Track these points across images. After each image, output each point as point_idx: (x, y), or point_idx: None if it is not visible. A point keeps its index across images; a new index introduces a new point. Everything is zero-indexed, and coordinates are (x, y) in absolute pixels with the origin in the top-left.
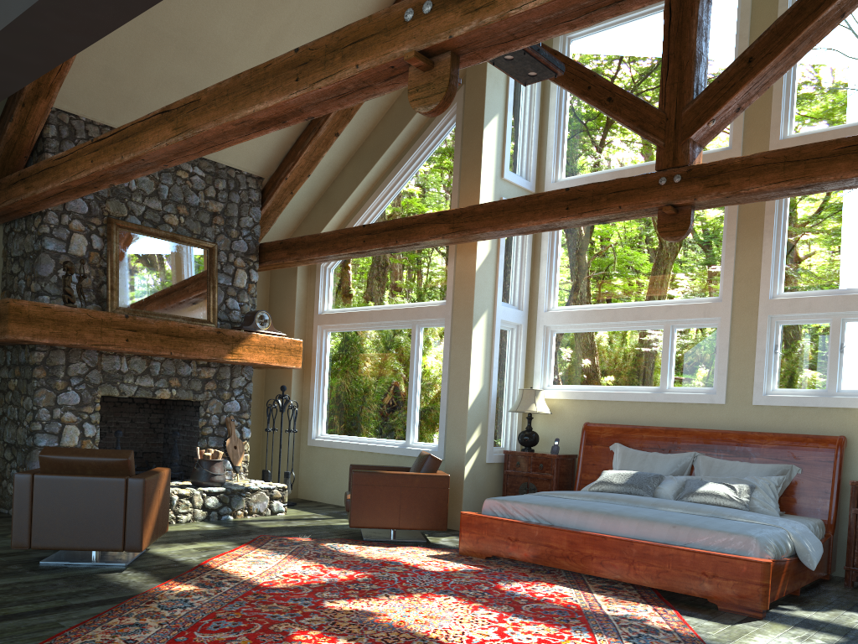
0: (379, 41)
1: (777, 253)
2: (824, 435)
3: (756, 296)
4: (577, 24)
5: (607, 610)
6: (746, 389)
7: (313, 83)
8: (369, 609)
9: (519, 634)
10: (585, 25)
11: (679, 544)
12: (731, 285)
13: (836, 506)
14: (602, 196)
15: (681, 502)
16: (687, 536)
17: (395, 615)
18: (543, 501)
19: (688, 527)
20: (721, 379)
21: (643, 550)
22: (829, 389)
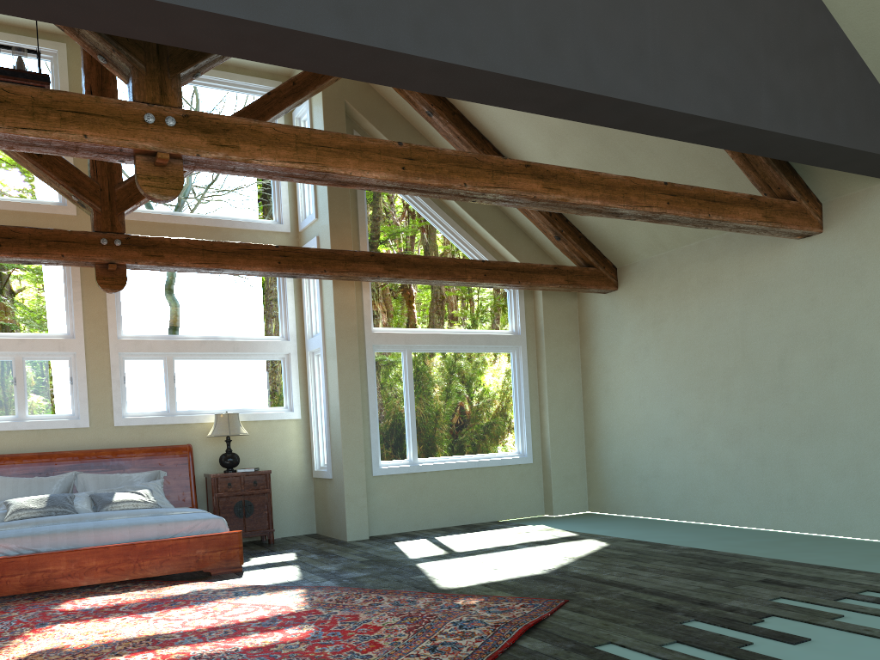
0: (113, 125)
1: (117, 302)
2: (177, 445)
3: (105, 336)
4: (274, 178)
5: (174, 593)
6: (107, 413)
7: (16, 127)
8: (38, 649)
9: (182, 616)
10: (277, 180)
11: (169, 537)
12: (82, 325)
13: (196, 495)
14: (41, 242)
15: (116, 511)
16: (174, 529)
17: (76, 642)
18: (10, 534)
19: (172, 522)
20: (84, 406)
21: (145, 548)
22: (171, 410)
